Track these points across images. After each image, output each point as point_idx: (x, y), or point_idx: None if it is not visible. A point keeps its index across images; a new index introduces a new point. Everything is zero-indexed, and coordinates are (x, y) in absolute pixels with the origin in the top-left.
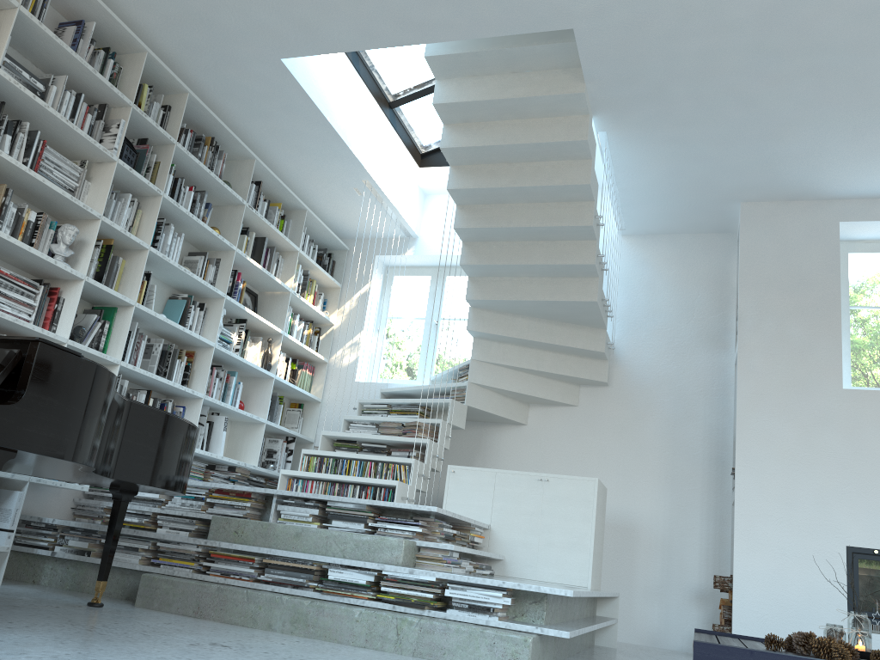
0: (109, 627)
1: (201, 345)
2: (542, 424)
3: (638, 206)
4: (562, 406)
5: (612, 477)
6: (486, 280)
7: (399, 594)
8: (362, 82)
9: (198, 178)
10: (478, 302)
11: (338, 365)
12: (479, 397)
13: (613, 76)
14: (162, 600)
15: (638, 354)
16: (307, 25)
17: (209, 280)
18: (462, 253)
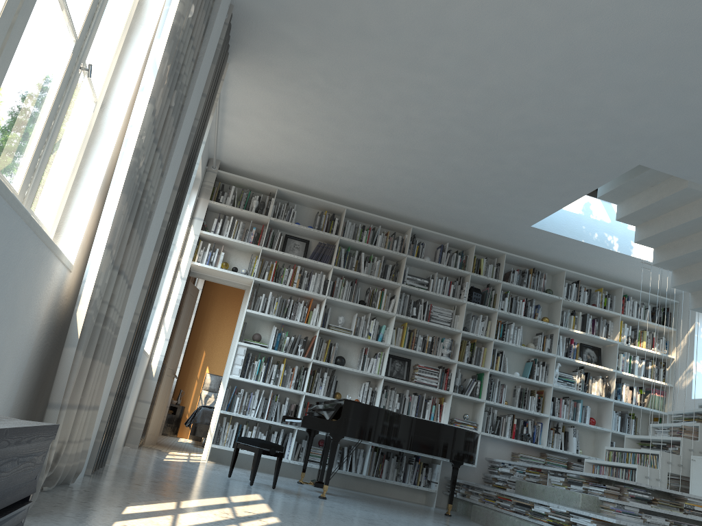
0: (419, 514)
1: (546, 386)
2: None
3: None
4: None
5: None
6: None
7: (557, 520)
8: (614, 205)
9: (527, 293)
10: None
11: (680, 388)
12: None
13: (698, 171)
14: (477, 517)
15: None
16: (524, 211)
17: (546, 348)
18: (690, 301)
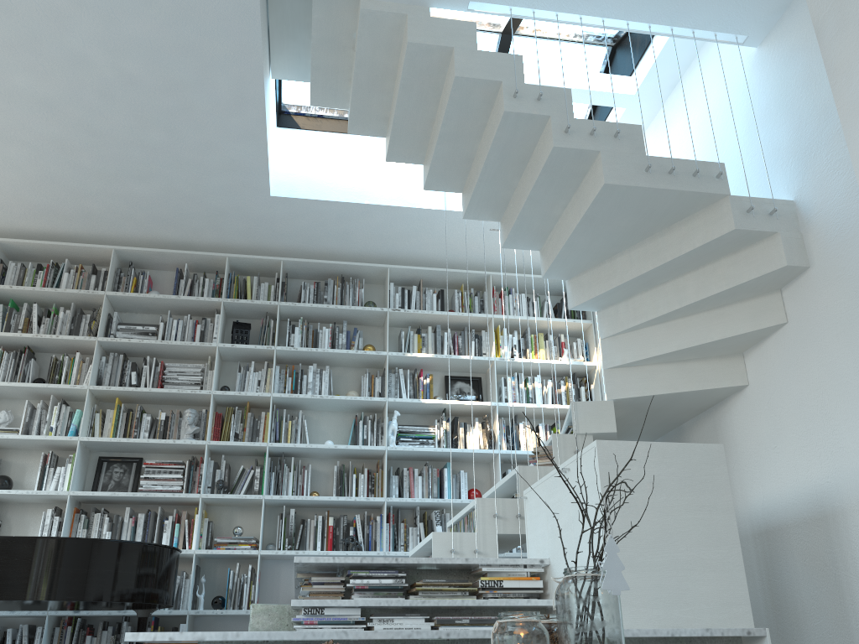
0: None
1: (381, 453)
2: (762, 373)
3: (686, 7)
4: (773, 333)
5: (858, 412)
6: (547, 242)
7: None
8: None
9: (333, 315)
10: (554, 272)
11: None
12: (630, 381)
13: None
14: None
15: (826, 191)
16: (228, 165)
17: (376, 392)
18: (501, 234)
